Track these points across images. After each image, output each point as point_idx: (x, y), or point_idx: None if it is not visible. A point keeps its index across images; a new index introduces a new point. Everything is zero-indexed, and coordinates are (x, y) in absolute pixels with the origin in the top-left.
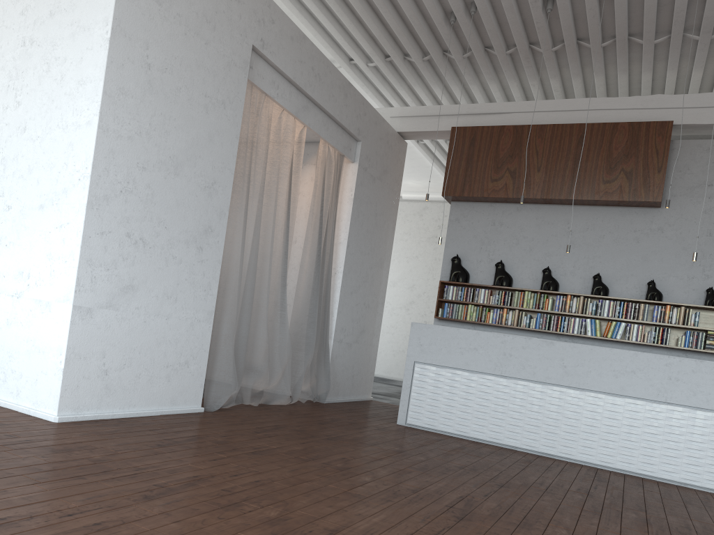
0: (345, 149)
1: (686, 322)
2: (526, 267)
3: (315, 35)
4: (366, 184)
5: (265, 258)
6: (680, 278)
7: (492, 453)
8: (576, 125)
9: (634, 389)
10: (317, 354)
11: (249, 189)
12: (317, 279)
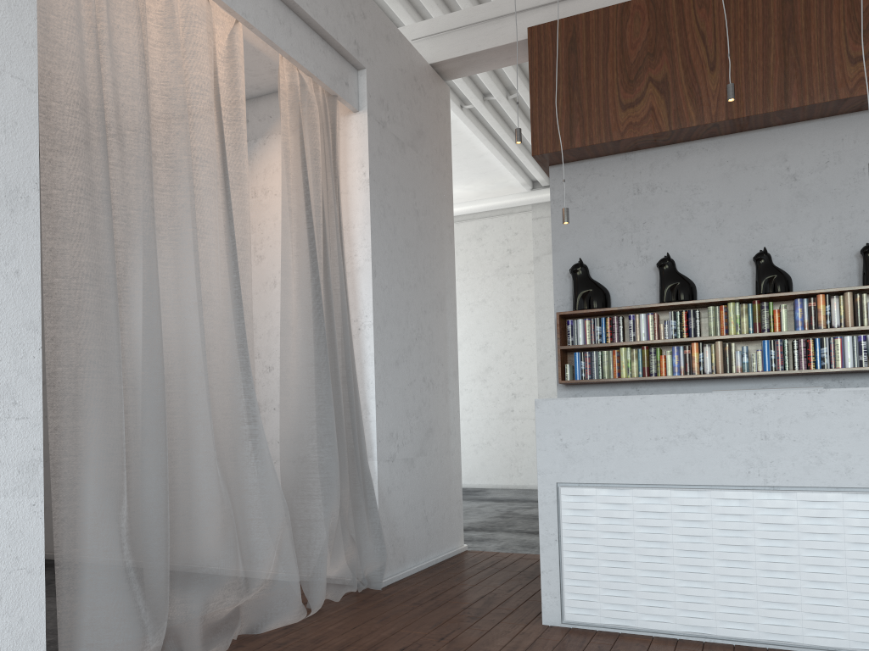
0: (336, 82)
1: None
2: (717, 259)
3: None
4: (389, 154)
5: (185, 309)
6: None
7: None
8: None
9: None
10: (350, 494)
11: (106, 144)
12: (322, 344)
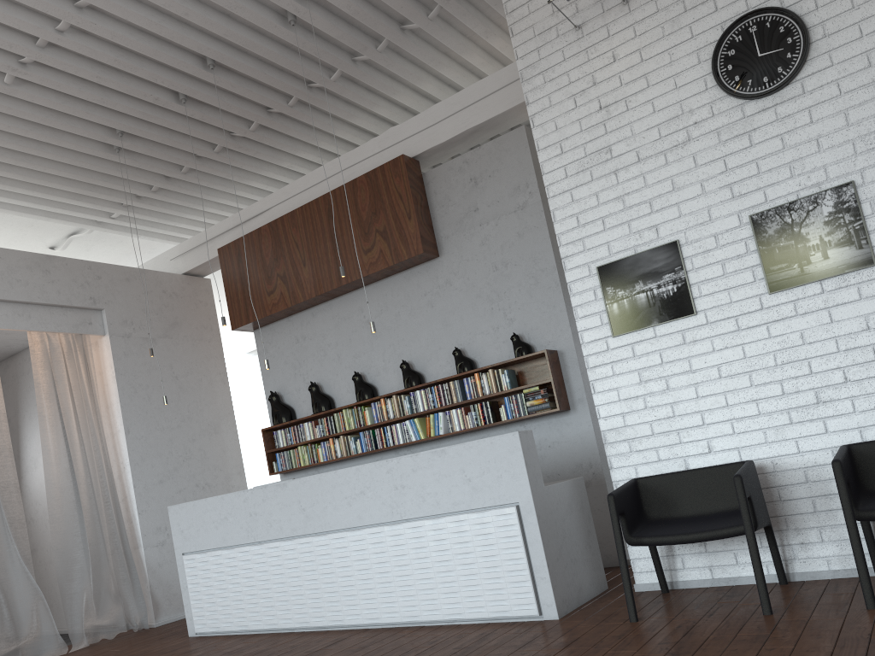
0: (79, 326)
1: (499, 387)
2: (341, 380)
3: (21, 214)
4: (137, 352)
5: None
6: (487, 333)
7: (229, 652)
8: (320, 199)
9: (370, 514)
10: (120, 572)
11: None
12: (76, 489)
